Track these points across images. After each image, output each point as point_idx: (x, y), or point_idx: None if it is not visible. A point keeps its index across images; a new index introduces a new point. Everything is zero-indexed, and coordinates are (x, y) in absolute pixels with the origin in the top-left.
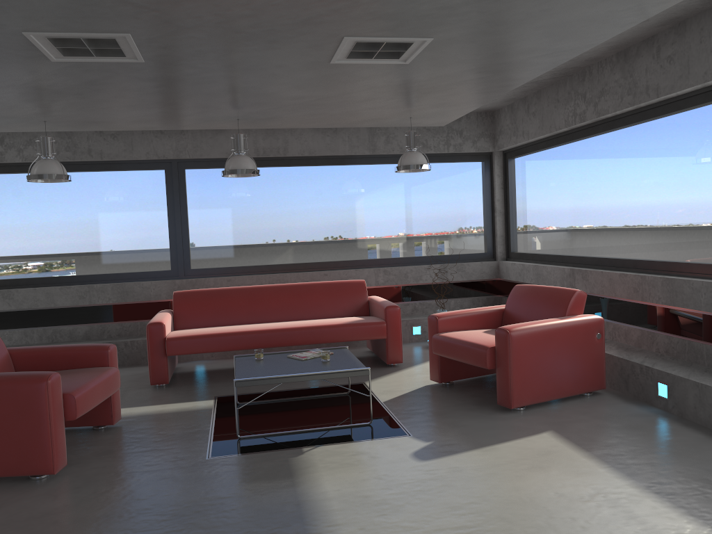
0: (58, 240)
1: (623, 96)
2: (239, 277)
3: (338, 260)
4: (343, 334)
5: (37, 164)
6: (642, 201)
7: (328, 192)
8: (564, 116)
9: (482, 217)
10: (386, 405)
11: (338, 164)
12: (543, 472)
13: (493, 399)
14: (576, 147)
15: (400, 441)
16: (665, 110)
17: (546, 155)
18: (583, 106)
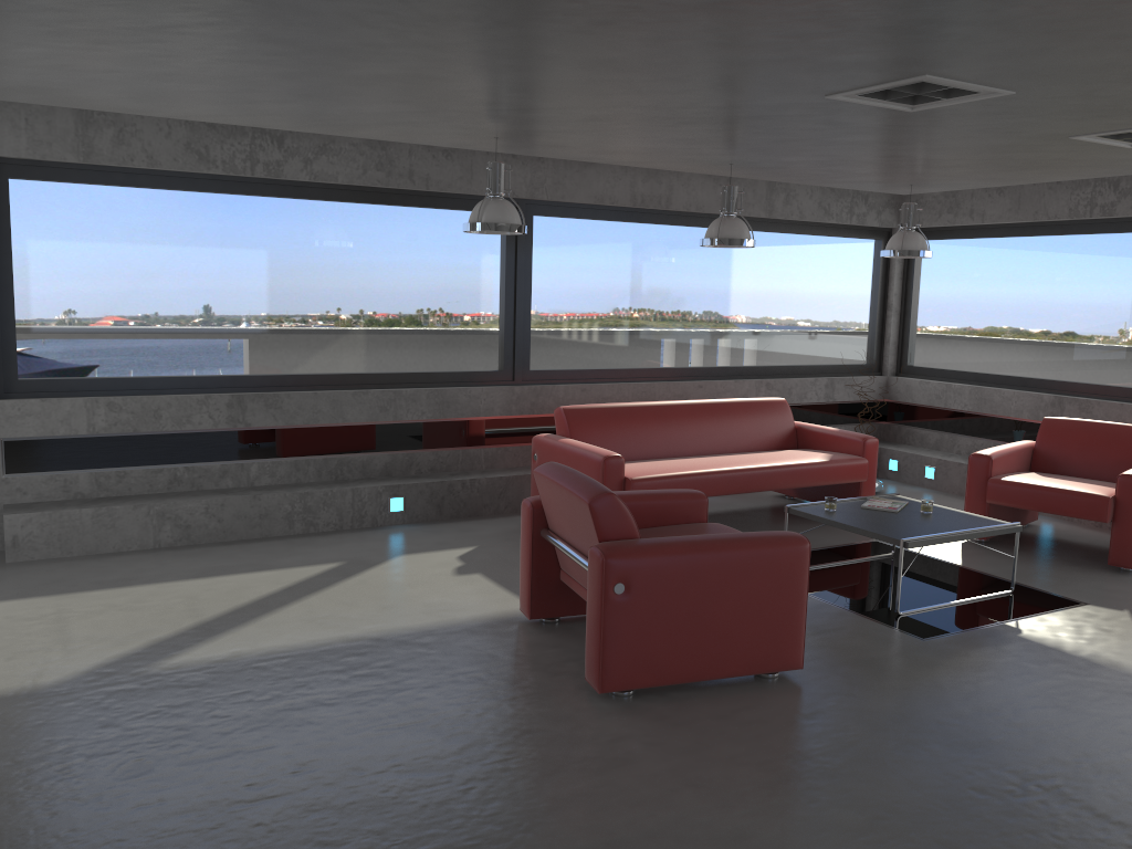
0: (344, 314)
1: None
2: (596, 385)
3: (708, 366)
4: (825, 474)
5: (494, 206)
6: None
7: (705, 267)
8: (1069, 203)
9: (870, 316)
10: (975, 569)
11: None
12: None
13: (1077, 559)
14: (1068, 242)
15: (1090, 610)
16: None
17: (1000, 245)
18: (1112, 196)
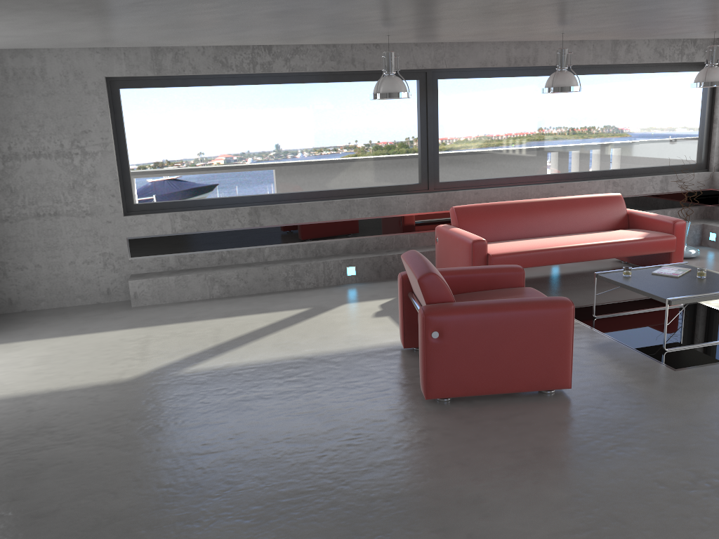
0: (317, 154)
1: None
2: (485, 190)
3: (569, 172)
4: (640, 248)
5: (387, 82)
6: None
7: (565, 104)
8: None
9: (699, 128)
10: None
11: (578, 74)
12: None
13: None
14: None
15: None
16: None
17: None
18: None
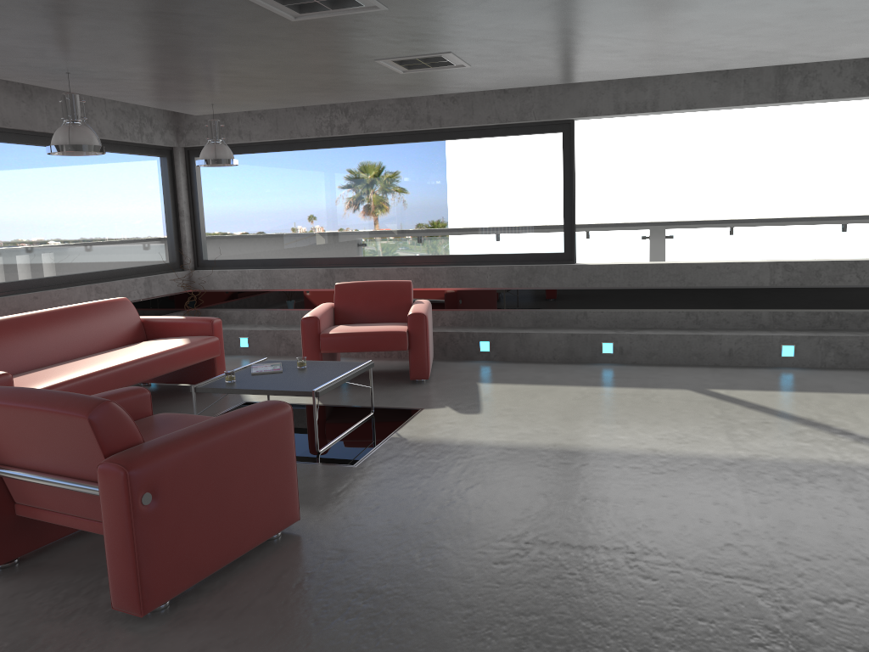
0: None
1: (399, 120)
2: None
3: (38, 277)
4: (191, 356)
5: None
6: (407, 208)
7: (19, 182)
8: (315, 125)
9: (167, 222)
10: (334, 404)
11: (31, 143)
12: (541, 395)
13: (387, 381)
14: (316, 155)
15: (429, 412)
16: (437, 137)
17: (265, 158)
18: (345, 119)
